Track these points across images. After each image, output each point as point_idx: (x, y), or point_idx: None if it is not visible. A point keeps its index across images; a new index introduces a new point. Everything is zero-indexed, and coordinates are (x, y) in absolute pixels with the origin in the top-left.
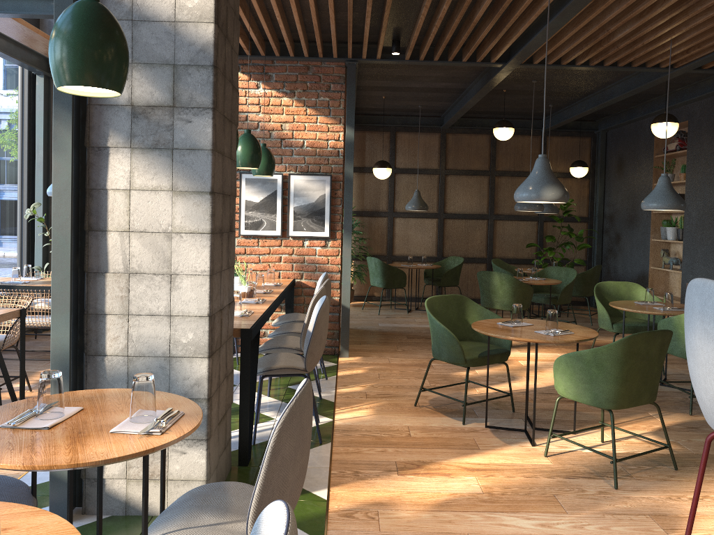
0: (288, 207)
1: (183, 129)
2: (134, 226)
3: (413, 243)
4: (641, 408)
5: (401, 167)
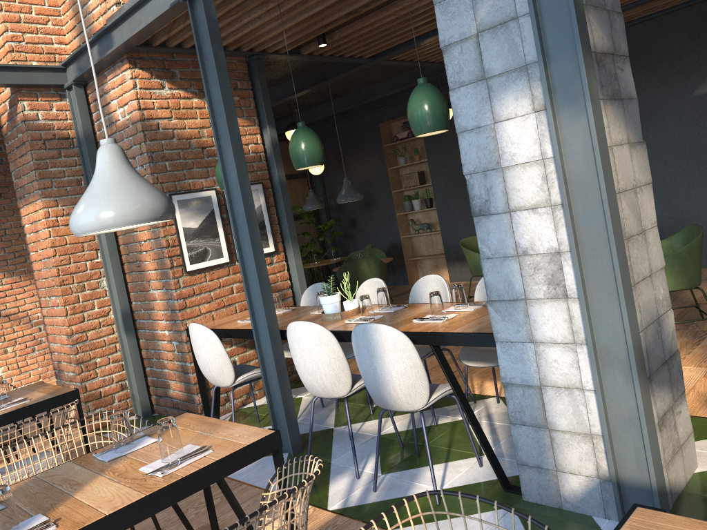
0: (230, 226)
1: (621, 78)
2: (621, 185)
3: None
4: None
5: None
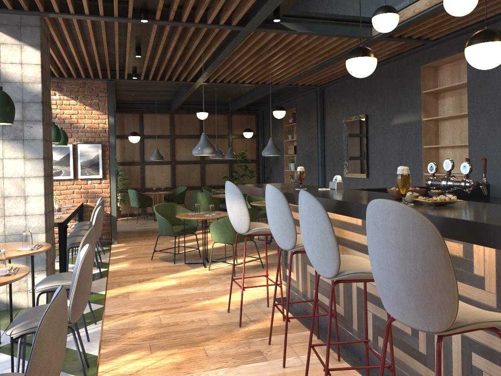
0: (77, 162)
1: (28, 130)
2: (5, 175)
3: (157, 180)
4: (261, 250)
5: (147, 134)
